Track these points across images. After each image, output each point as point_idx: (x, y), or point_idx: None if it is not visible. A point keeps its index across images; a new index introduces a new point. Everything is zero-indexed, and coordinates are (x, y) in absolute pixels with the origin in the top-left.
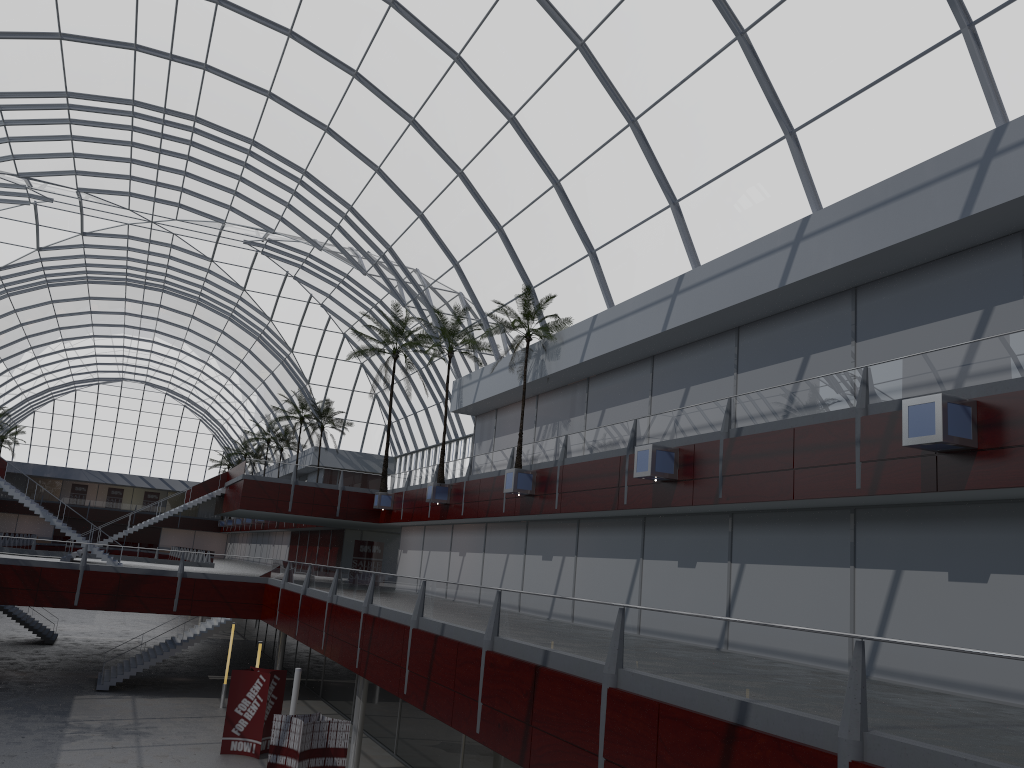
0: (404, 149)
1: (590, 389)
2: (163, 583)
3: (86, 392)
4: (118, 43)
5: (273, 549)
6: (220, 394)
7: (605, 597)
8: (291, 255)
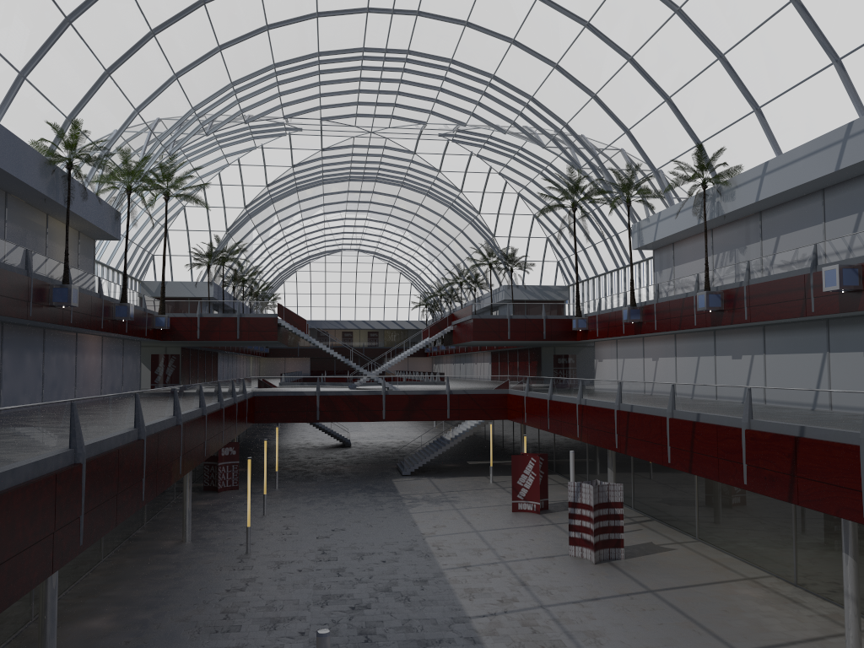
0: (579, 47)
1: (763, 221)
2: (437, 399)
3: (317, 263)
4: (356, 10)
5: (476, 366)
6: (417, 252)
7: (796, 384)
8: (475, 139)
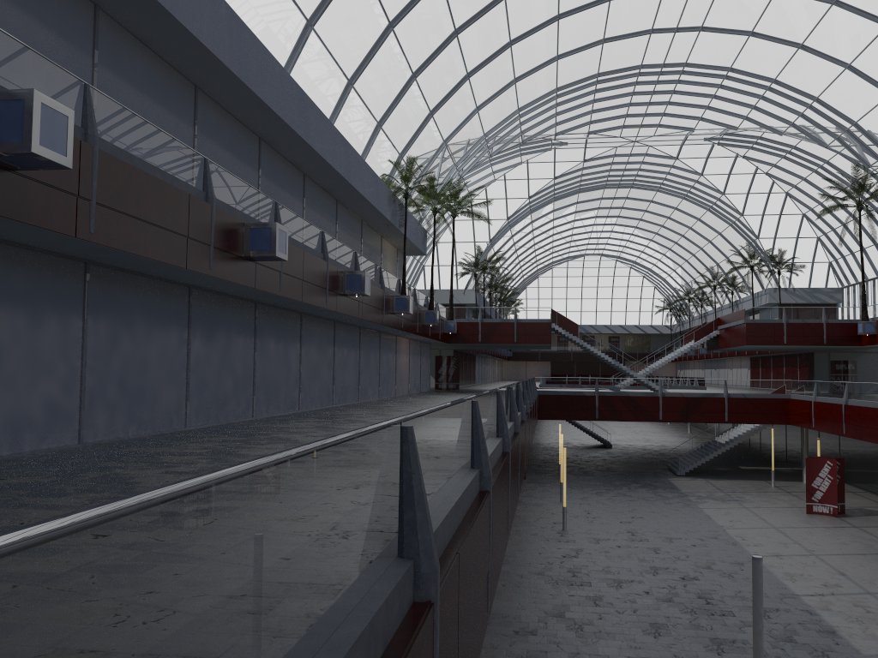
0: (877, 46)
1: None
2: (715, 402)
3: (559, 268)
4: (640, 33)
5: (731, 372)
6: (665, 255)
7: None
8: (743, 141)
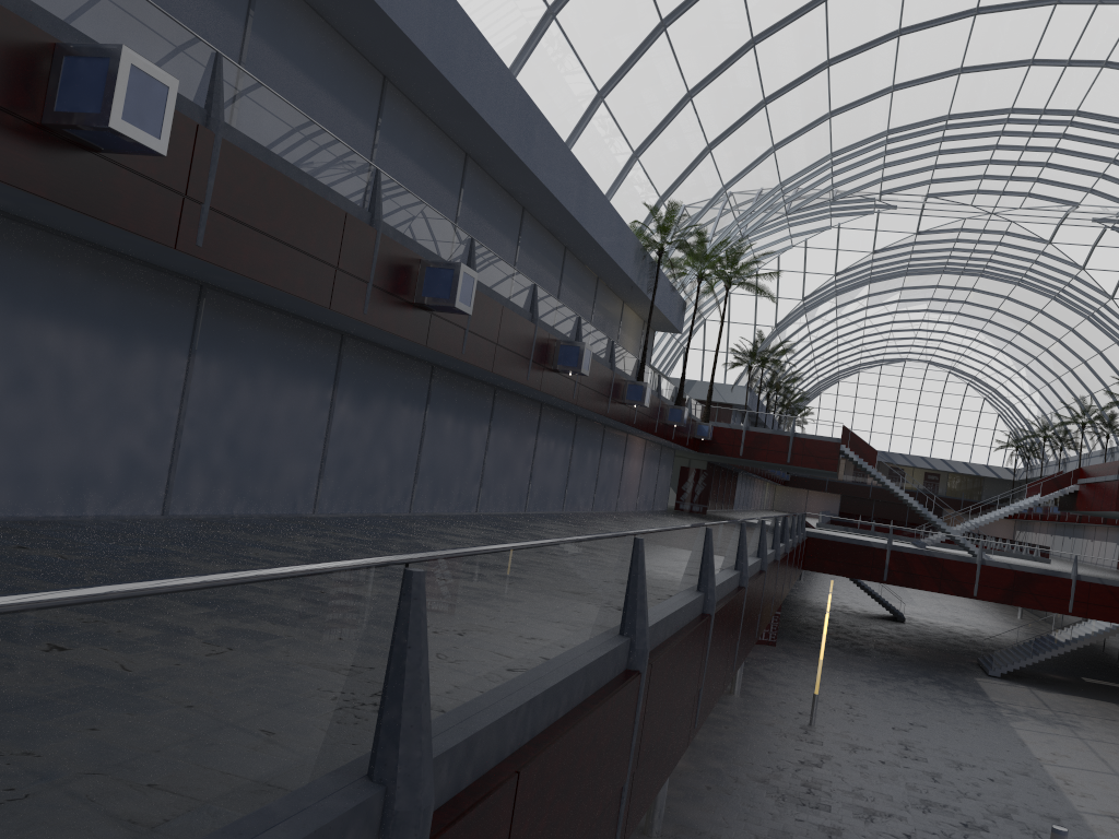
0: None
1: None
2: (1056, 584)
3: (868, 373)
4: (1014, 63)
5: (1092, 545)
6: (1018, 373)
7: None
8: None
